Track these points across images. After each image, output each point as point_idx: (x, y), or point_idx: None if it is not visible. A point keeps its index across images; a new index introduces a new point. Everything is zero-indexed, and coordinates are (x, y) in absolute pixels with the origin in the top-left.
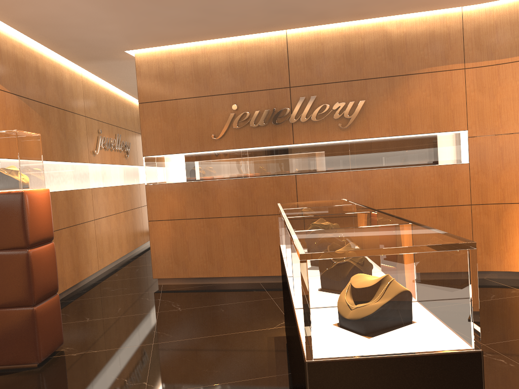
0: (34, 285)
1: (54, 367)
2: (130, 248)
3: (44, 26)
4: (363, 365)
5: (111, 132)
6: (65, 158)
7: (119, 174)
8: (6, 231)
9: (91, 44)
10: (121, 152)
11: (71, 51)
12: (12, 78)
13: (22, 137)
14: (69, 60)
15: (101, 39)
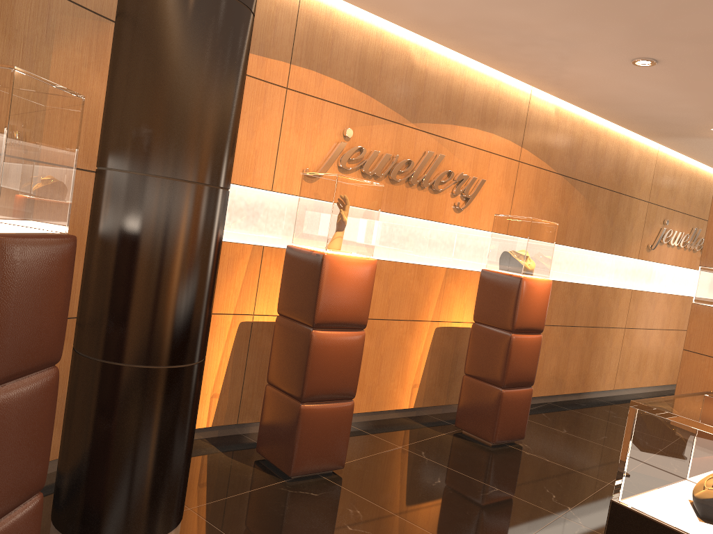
0: (507, 369)
1: (503, 453)
2: (672, 380)
3: (607, 104)
4: (662, 531)
5: (685, 224)
6: (603, 249)
7: (683, 280)
8: (499, 310)
9: (664, 121)
10: (696, 253)
11: (642, 127)
12: (562, 157)
13: (536, 225)
14: (640, 135)
15: (676, 117)
